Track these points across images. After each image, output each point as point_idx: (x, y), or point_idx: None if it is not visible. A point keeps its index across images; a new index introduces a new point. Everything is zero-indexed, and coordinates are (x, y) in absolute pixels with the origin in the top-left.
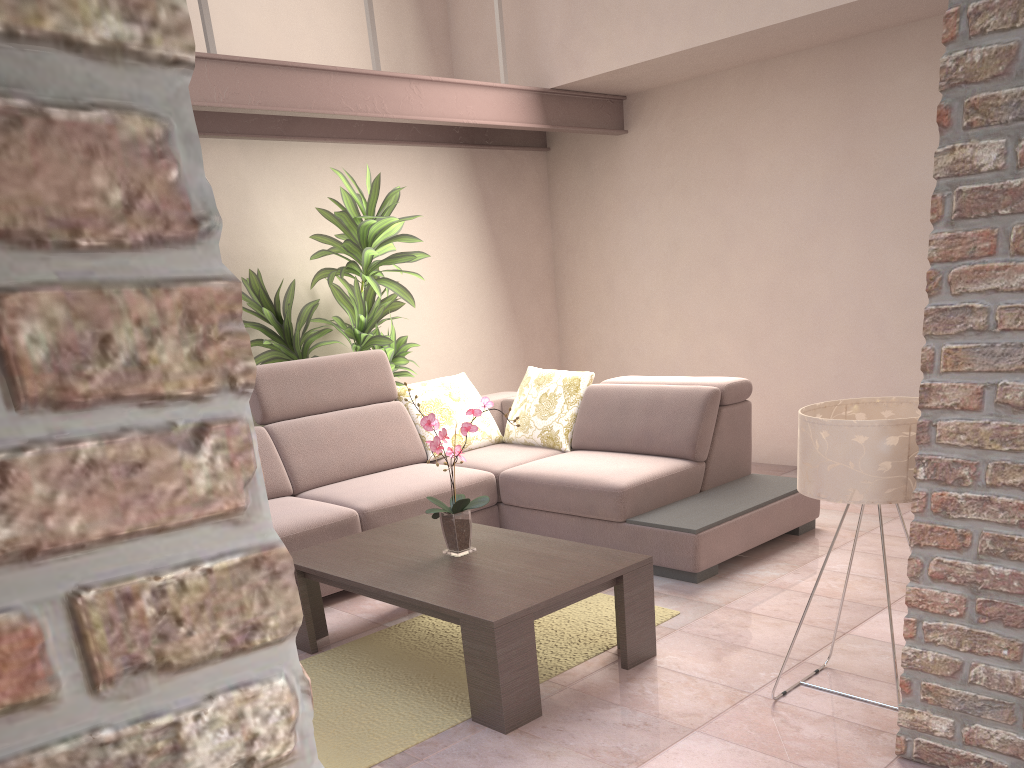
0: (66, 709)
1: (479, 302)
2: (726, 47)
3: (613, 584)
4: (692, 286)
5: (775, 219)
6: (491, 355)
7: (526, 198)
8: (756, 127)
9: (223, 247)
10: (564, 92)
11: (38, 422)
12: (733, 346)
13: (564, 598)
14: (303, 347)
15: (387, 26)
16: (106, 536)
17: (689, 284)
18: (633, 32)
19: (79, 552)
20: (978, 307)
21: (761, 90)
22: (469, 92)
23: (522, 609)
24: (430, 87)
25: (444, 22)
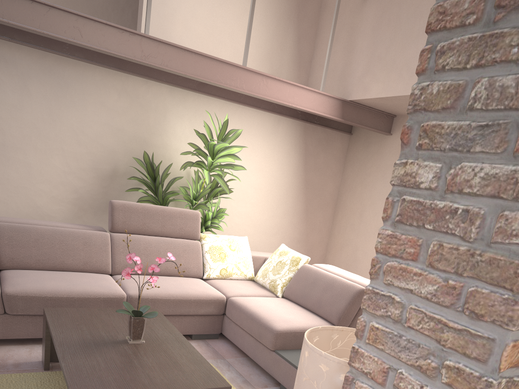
0: None
1: (286, 203)
2: None
3: None
4: None
5: None
6: (285, 232)
7: (331, 156)
8: None
9: (144, 137)
10: (357, 104)
11: None
12: None
13: None
14: (163, 198)
15: (275, 50)
16: None
17: None
18: (396, 79)
19: None
20: (397, 300)
21: None
22: (298, 90)
23: None
24: (274, 82)
25: (310, 55)
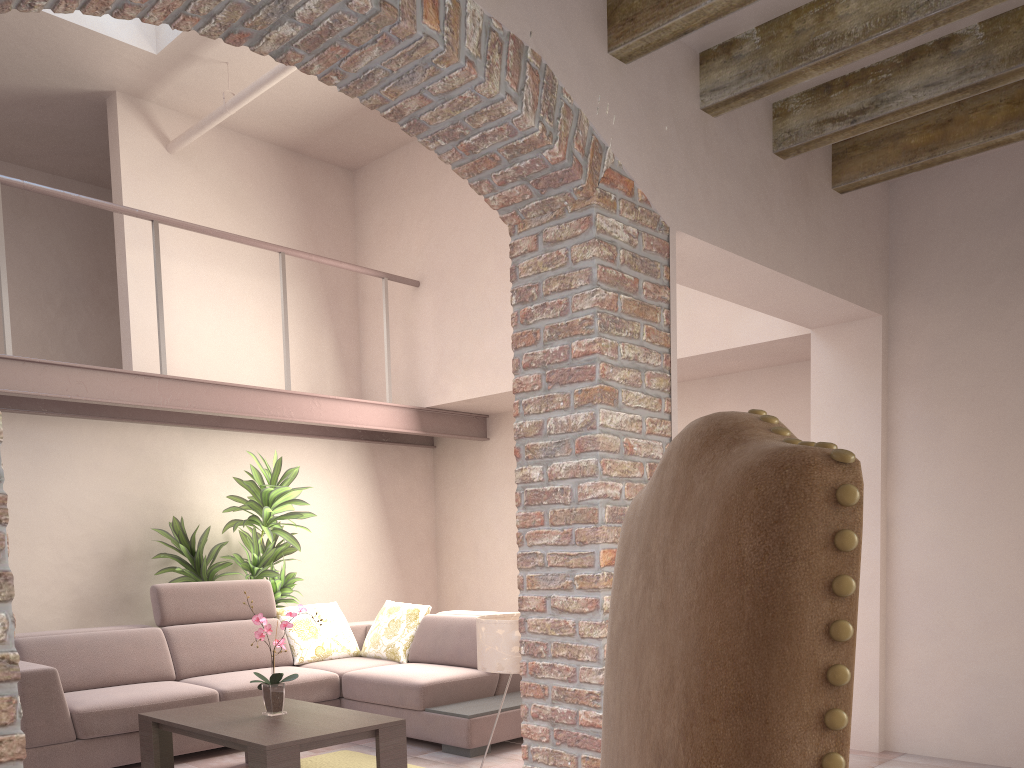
0: None
1: (368, 553)
2: None
3: (372, 735)
4: None
5: None
6: (376, 594)
7: (414, 480)
8: None
9: (159, 499)
10: (437, 410)
11: None
12: None
13: (327, 738)
14: (209, 574)
15: (311, 358)
16: None
17: None
18: (479, 376)
19: None
20: (539, 553)
21: None
22: (360, 406)
23: (291, 740)
24: (329, 402)
25: (357, 358)
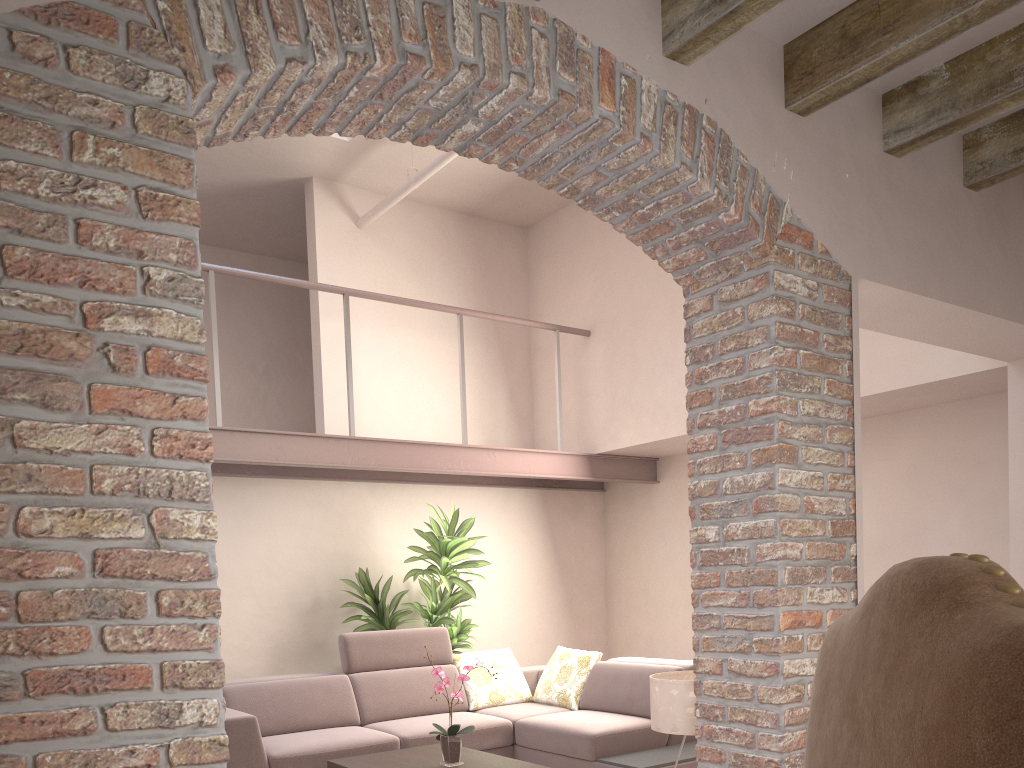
0: (154, 692)
1: (540, 597)
2: None
3: None
4: None
5: None
6: (547, 637)
7: (584, 524)
8: None
9: (346, 551)
10: (607, 455)
11: (163, 619)
12: None
13: None
14: (391, 622)
15: (486, 411)
16: (173, 648)
17: None
18: (650, 421)
19: (166, 652)
20: (715, 614)
21: None
22: (532, 456)
23: None
24: (503, 453)
25: (529, 407)
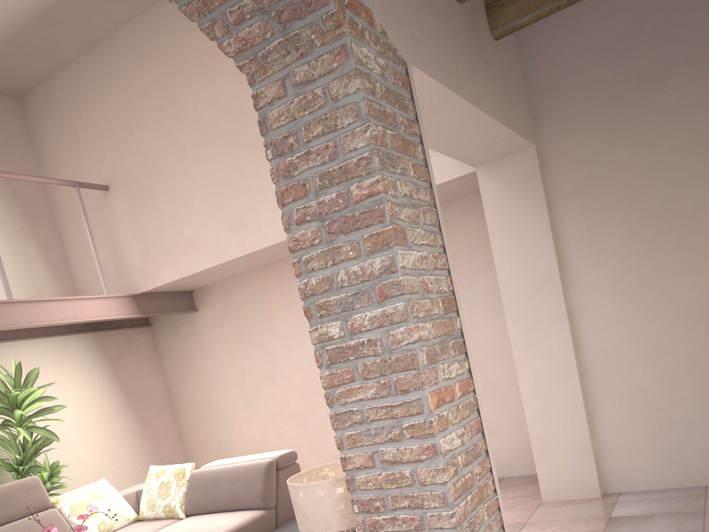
0: None
1: (117, 426)
2: (242, 261)
3: None
4: (258, 394)
5: (298, 348)
6: (132, 459)
7: (141, 356)
8: (274, 299)
9: None
10: (150, 294)
11: None
12: (292, 426)
13: None
14: None
15: (23, 269)
16: None
17: (256, 393)
18: (184, 258)
19: None
20: (355, 410)
21: (272, 279)
22: (82, 302)
23: None
24: (52, 303)
25: (64, 262)
